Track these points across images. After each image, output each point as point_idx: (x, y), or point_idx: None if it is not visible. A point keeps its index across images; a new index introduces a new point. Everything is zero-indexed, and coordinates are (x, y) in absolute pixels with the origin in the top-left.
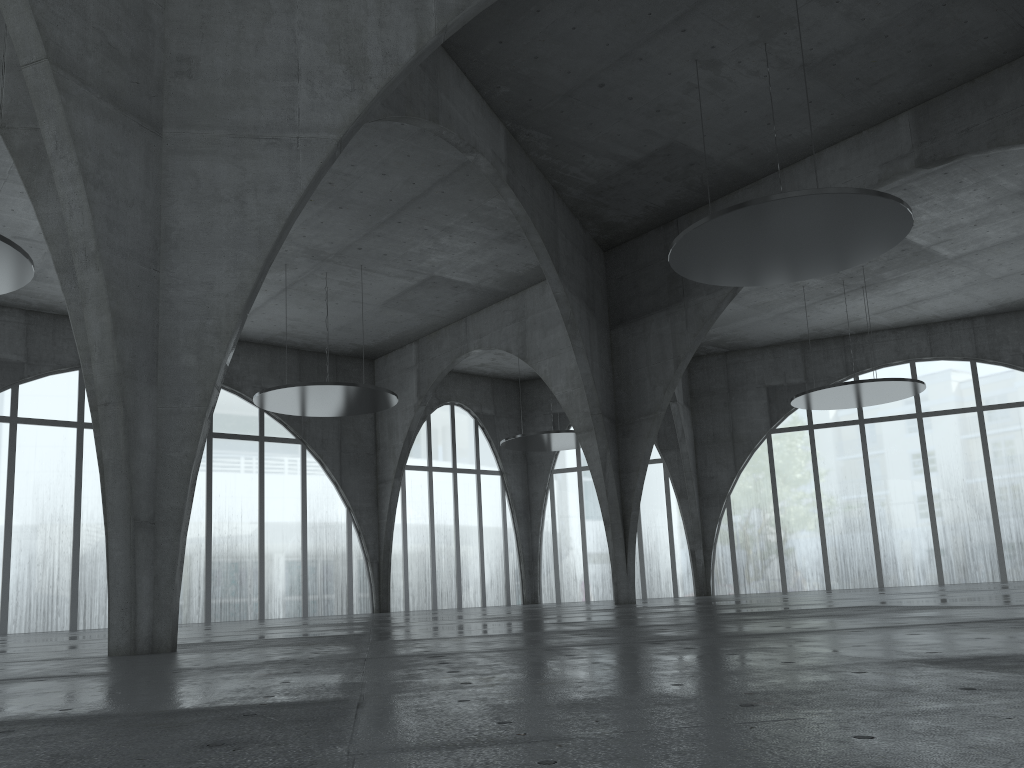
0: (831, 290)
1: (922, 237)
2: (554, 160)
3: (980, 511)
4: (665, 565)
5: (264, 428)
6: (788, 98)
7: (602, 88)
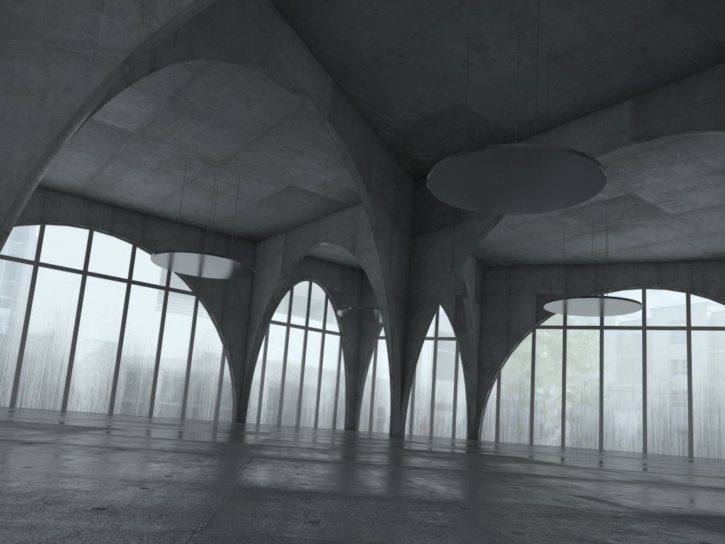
0: (584, 229)
1: (649, 196)
2: (371, 108)
3: (680, 403)
4: (448, 414)
5: (170, 281)
6: (540, 79)
7: (401, 57)
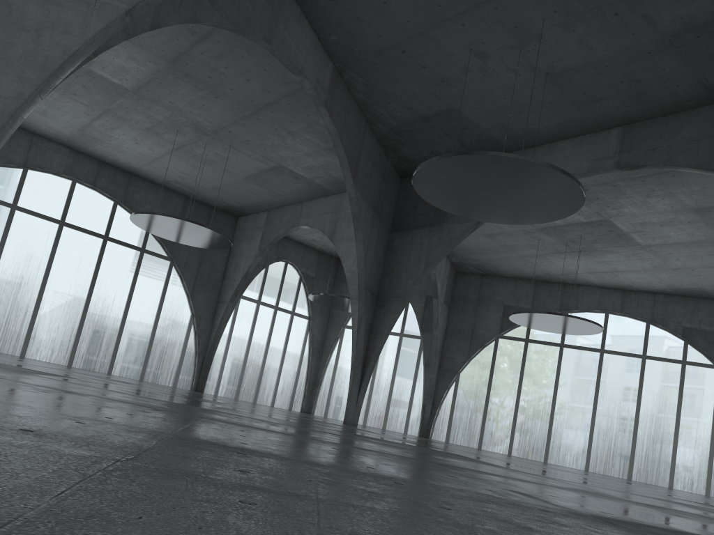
0: (558, 247)
1: (624, 224)
2: (368, 100)
3: (626, 427)
4: (404, 410)
5: (146, 243)
6: (535, 95)
7: (403, 54)
